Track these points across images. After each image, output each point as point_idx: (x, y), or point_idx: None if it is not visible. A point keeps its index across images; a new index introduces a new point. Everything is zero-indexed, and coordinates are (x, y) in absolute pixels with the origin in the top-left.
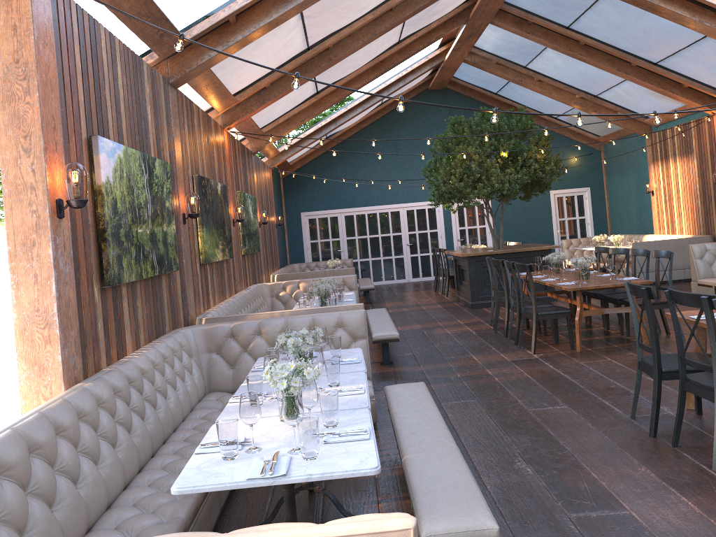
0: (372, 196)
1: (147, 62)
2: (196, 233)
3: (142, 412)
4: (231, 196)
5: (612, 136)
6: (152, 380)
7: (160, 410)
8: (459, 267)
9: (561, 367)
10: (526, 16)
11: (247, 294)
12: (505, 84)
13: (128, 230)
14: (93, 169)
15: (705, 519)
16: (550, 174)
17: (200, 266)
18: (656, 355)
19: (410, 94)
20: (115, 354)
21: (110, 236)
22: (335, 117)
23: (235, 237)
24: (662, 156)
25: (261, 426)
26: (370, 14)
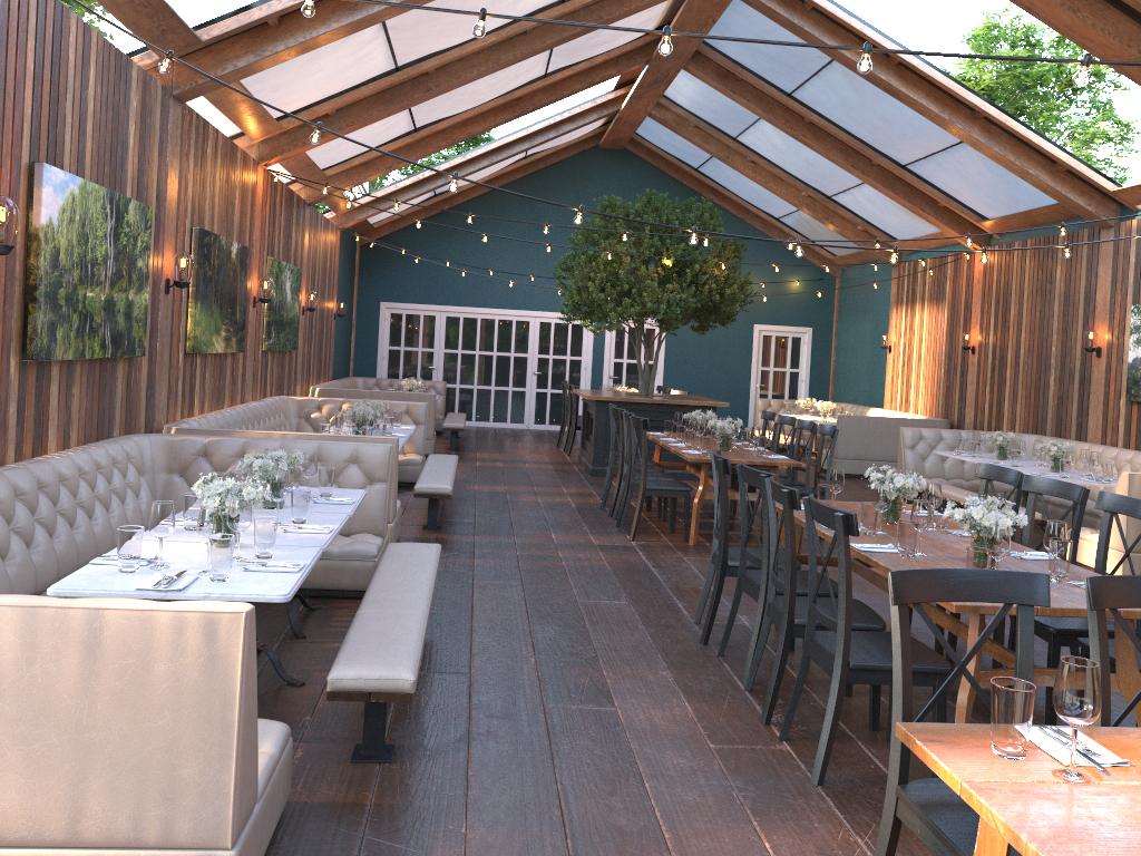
0: (492, 294)
1: (143, 63)
2: (185, 309)
3: (52, 527)
4: (256, 264)
5: (851, 259)
6: (73, 491)
7: (79, 530)
8: (589, 415)
9: (656, 560)
10: (734, 68)
11: (257, 408)
12: (708, 159)
13: (71, 291)
14: (31, 206)
15: (691, 723)
16: (731, 300)
17: (185, 355)
18: (723, 544)
19: (570, 149)
20: (29, 450)
21: (43, 296)
22: (447, 168)
23: (255, 323)
24: (908, 299)
25: (183, 549)
26: (493, 35)
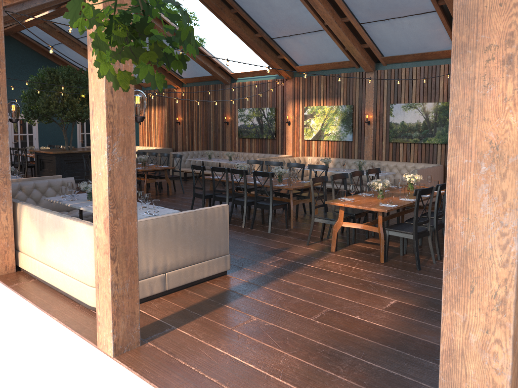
0: None
1: None
2: None
3: None
4: None
5: None
6: None
7: None
8: (41, 160)
9: None
10: None
11: None
12: (56, 44)
13: None
14: None
15: (231, 231)
16: None
17: None
18: (204, 190)
19: None
20: None
21: None
22: None
23: None
24: (147, 104)
25: None
26: None
